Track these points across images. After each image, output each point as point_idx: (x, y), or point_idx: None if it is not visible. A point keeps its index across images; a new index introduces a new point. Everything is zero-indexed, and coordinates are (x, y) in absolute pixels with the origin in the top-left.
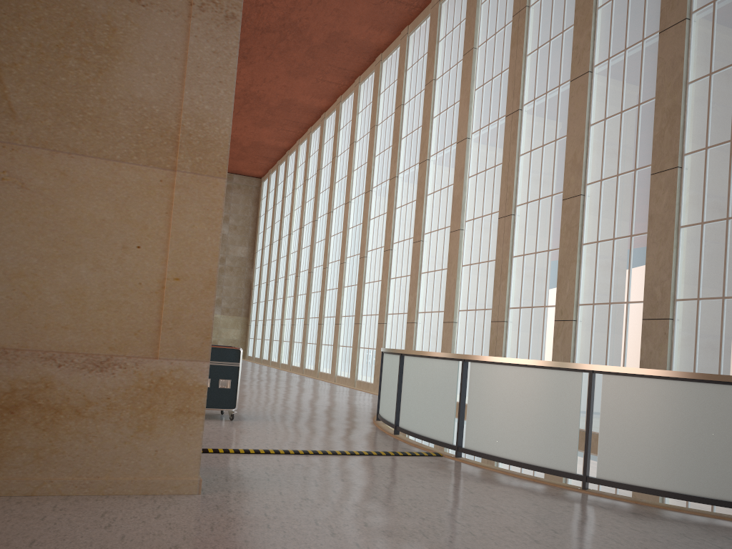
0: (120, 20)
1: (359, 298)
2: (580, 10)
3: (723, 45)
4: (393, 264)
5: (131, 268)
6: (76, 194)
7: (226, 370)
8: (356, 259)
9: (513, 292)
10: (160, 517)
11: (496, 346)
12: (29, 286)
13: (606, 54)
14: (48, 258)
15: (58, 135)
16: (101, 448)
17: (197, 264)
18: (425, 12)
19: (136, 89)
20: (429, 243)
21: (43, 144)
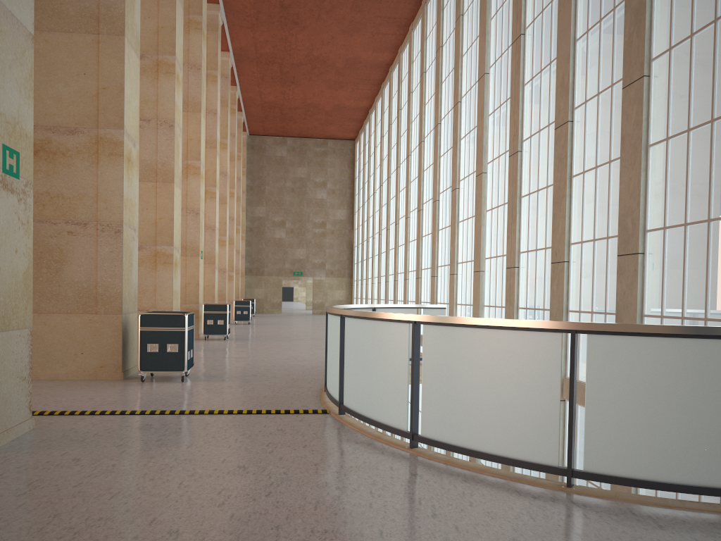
0: None
1: (418, 252)
2: None
3: None
4: (440, 215)
5: None
6: None
7: (173, 335)
8: (416, 212)
9: (523, 235)
10: None
11: (510, 294)
12: None
13: None
14: None
15: None
16: None
17: None
18: None
19: None
20: (463, 190)
21: None
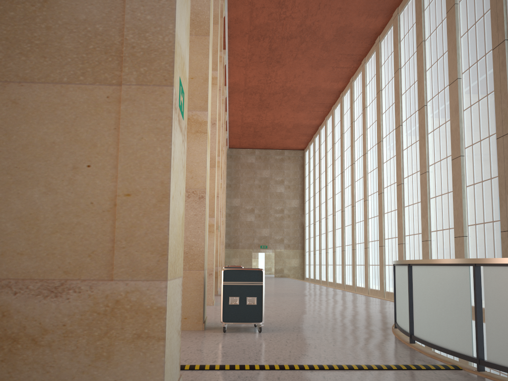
0: None
1: (381, 226)
2: None
3: None
4: (405, 195)
5: (83, 188)
6: (26, 121)
7: (252, 289)
8: (375, 195)
9: None
10: None
11: None
12: None
13: None
14: (2, 186)
15: (8, 66)
16: (58, 379)
17: (148, 178)
18: None
19: (79, 12)
20: (434, 172)
21: None
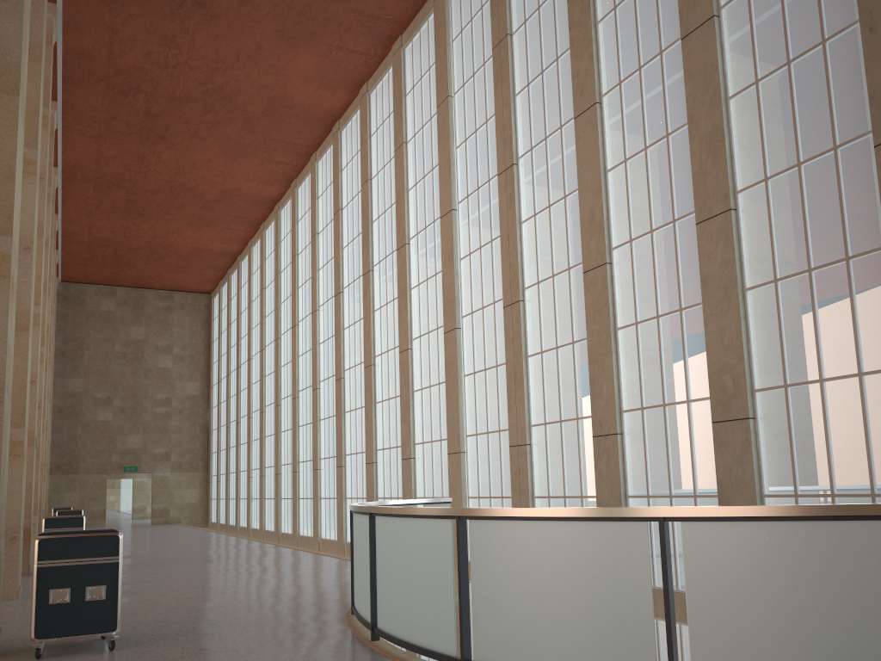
0: None
1: (340, 432)
2: (575, 28)
3: (768, 42)
4: (378, 384)
5: None
6: None
7: (98, 571)
8: (331, 382)
9: (534, 404)
10: None
11: (520, 479)
12: None
13: (616, 78)
14: None
15: None
16: None
17: None
18: (386, 62)
19: None
20: (420, 350)
21: None
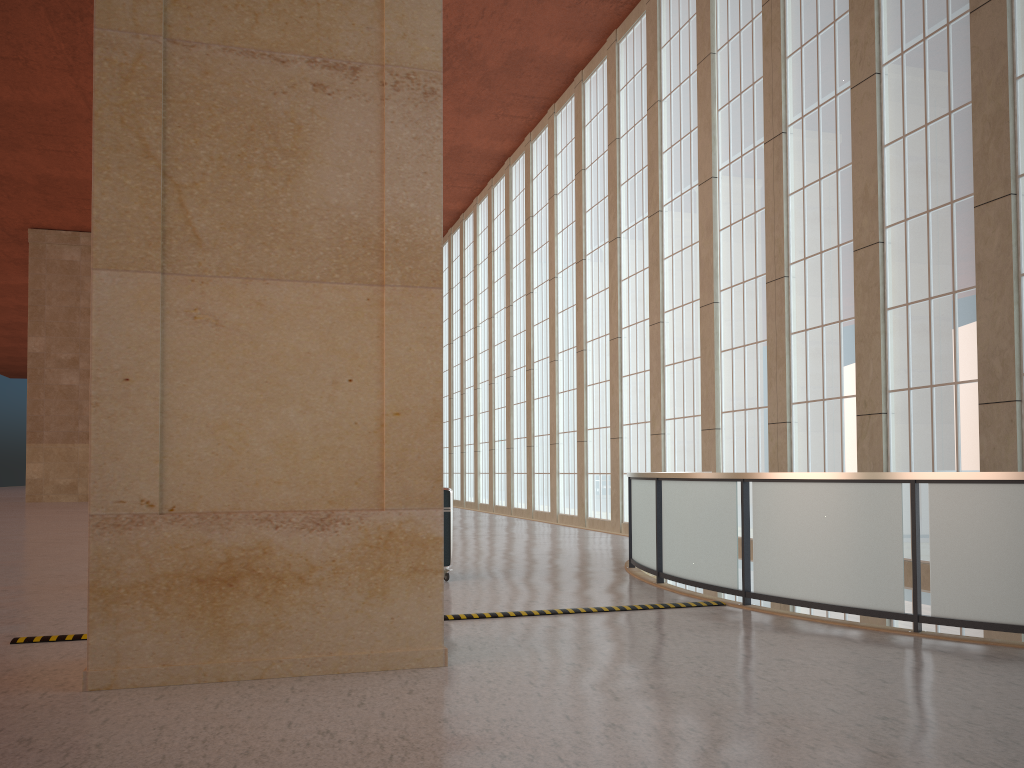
0: (305, 115)
1: (581, 406)
2: None
3: None
4: (624, 357)
5: (344, 406)
6: (275, 326)
7: None
8: (571, 353)
9: (795, 382)
10: (413, 692)
11: (778, 456)
12: (235, 438)
13: (898, 47)
14: (252, 404)
15: (249, 260)
16: (330, 619)
17: (418, 394)
18: (638, 9)
19: (330, 195)
20: (673, 324)
21: (235, 271)
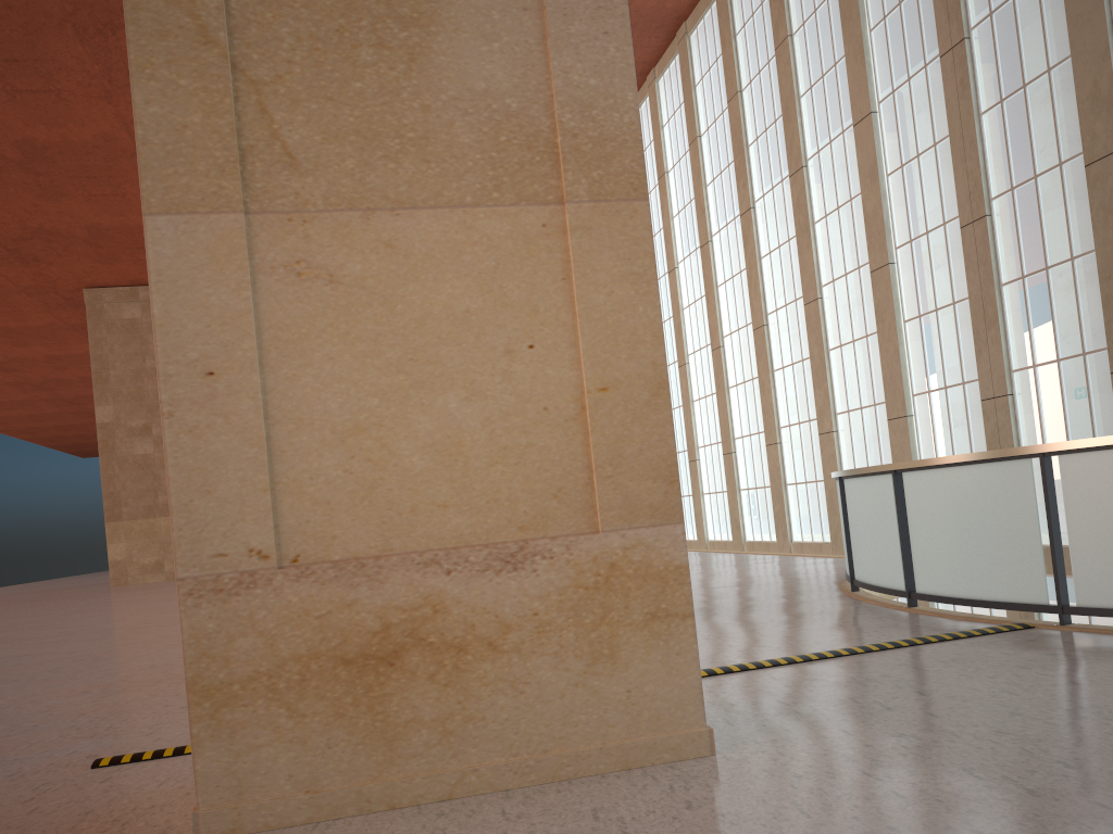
0: None
1: (724, 413)
2: None
3: None
4: (774, 348)
5: (527, 385)
6: (415, 277)
7: None
8: (705, 353)
9: (1014, 344)
10: (693, 805)
11: (999, 439)
12: (375, 446)
13: None
14: (394, 393)
15: (368, 182)
16: (540, 701)
17: (631, 358)
18: None
19: (473, 77)
20: (835, 299)
21: (349, 201)
